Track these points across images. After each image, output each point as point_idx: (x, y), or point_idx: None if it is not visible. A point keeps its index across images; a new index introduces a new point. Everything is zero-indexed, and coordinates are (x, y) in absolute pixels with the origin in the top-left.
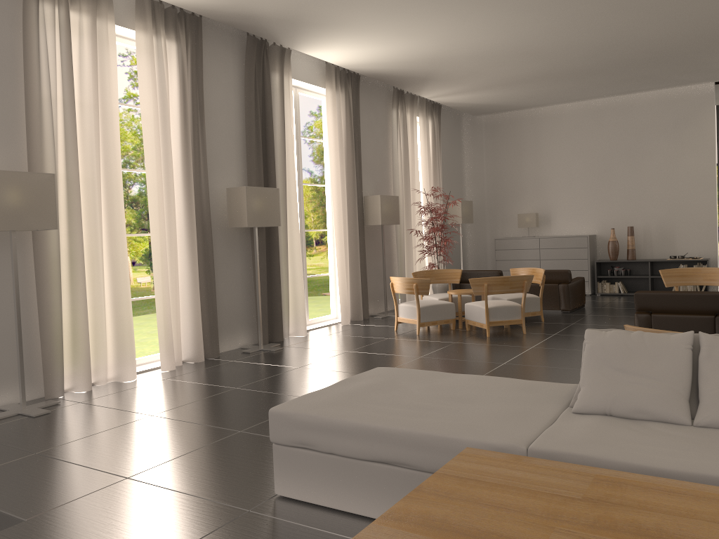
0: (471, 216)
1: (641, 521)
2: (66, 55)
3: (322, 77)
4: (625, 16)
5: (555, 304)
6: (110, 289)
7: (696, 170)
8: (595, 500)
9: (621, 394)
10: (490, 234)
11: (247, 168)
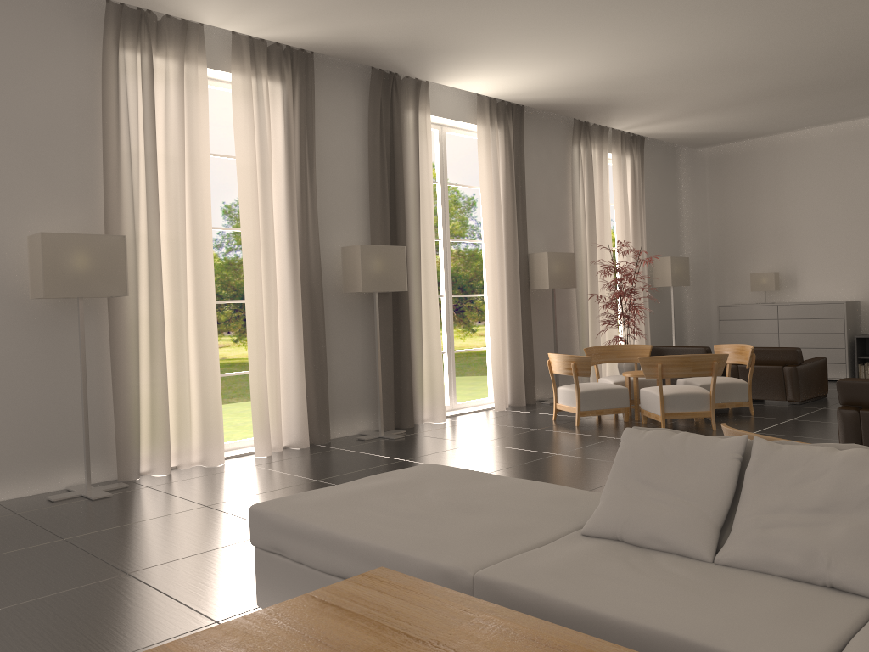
0: (686, 277)
1: None
2: (147, 106)
3: (474, 112)
4: (851, 9)
5: (779, 392)
6: (196, 362)
7: None
8: (439, 645)
9: (637, 515)
10: (716, 300)
11: (370, 223)
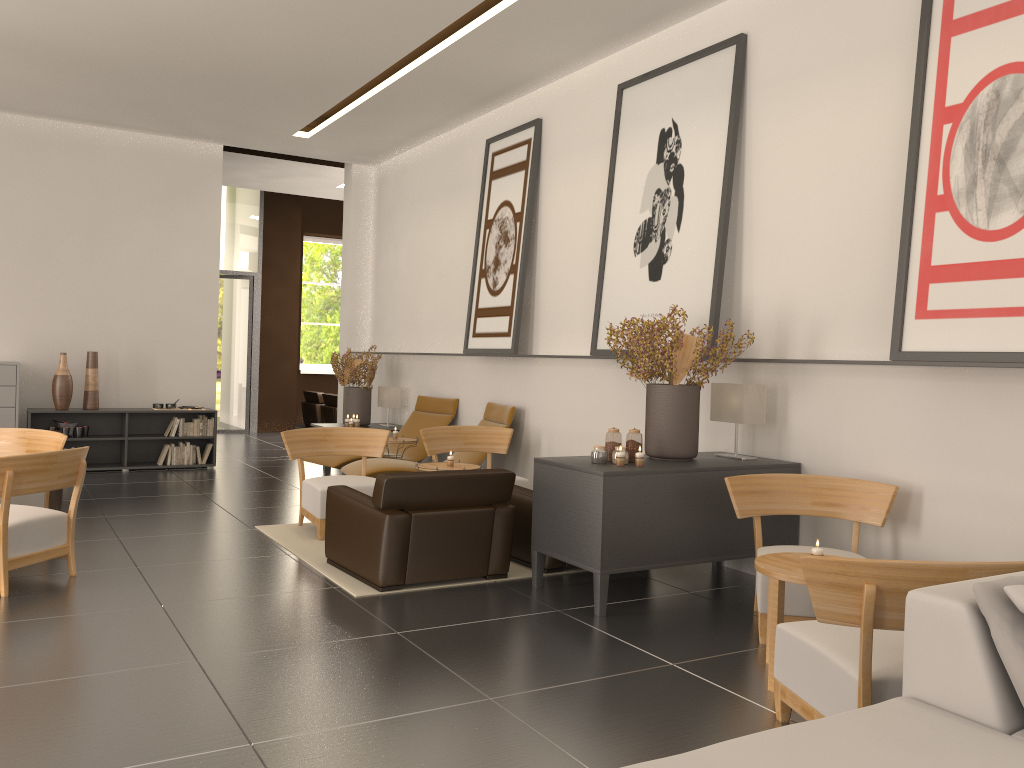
0: None
1: None
2: None
3: None
4: None
5: None
6: None
7: (194, 272)
8: None
9: None
10: None
11: None
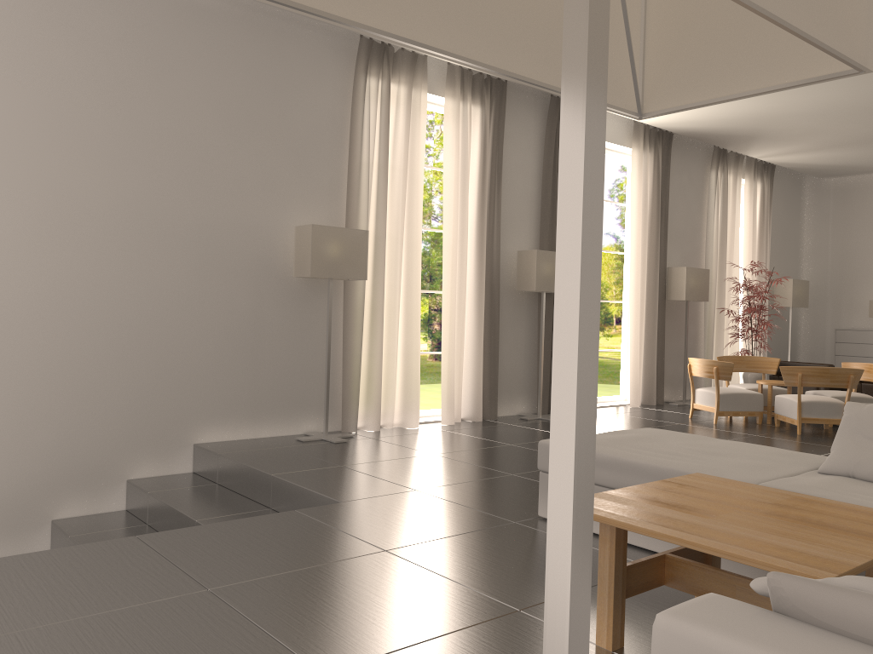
0: (806, 299)
1: (809, 517)
2: (384, 124)
3: (629, 136)
4: None
5: None
6: (402, 340)
7: None
8: (782, 505)
9: (866, 459)
10: (831, 323)
11: (540, 232)
